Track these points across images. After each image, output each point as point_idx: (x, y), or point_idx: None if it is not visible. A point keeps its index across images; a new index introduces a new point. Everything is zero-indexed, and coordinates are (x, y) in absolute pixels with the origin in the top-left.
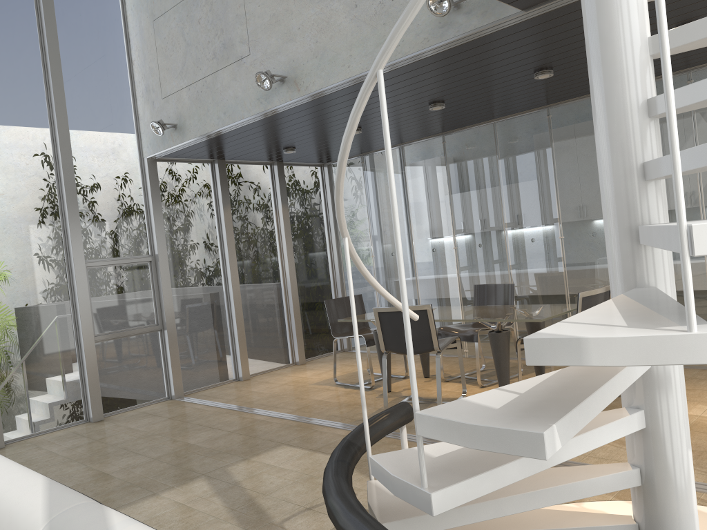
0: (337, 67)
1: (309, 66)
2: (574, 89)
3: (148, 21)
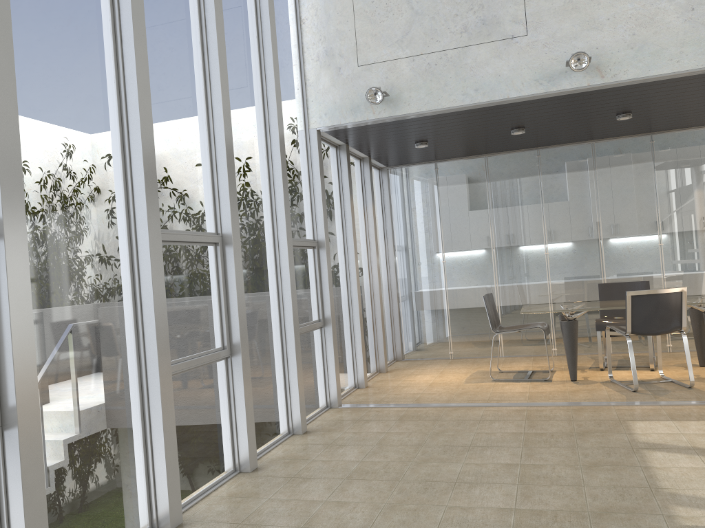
0: (661, 60)
1: (620, 56)
2: (703, 120)
3: None
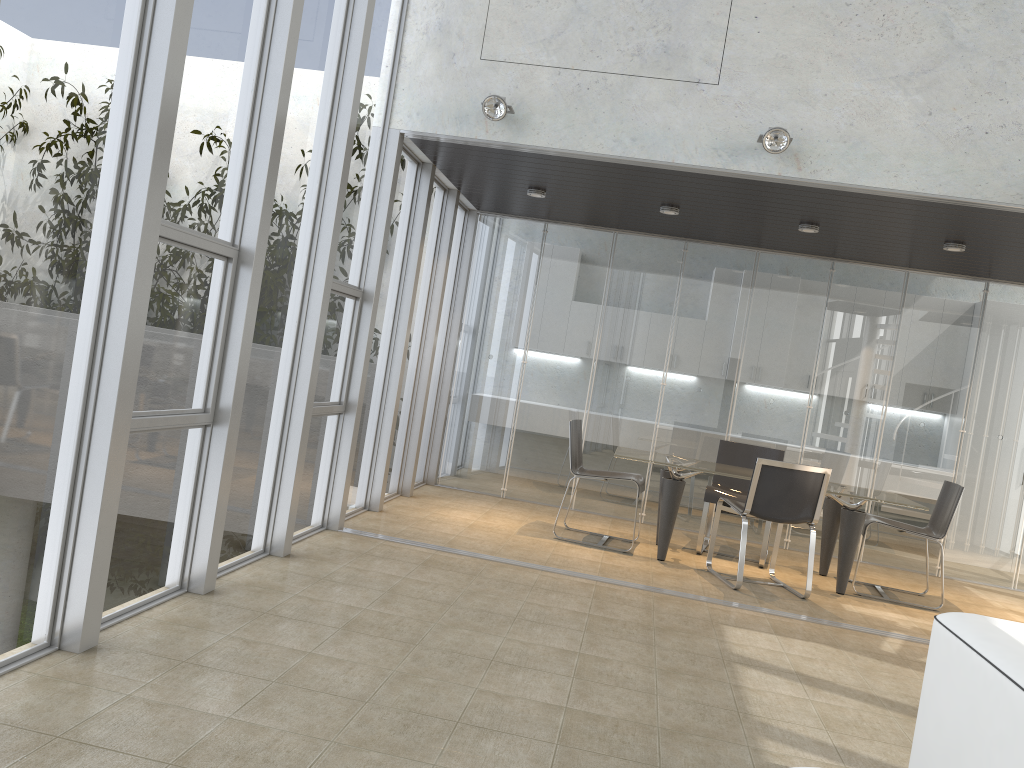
0: (876, 168)
1: (828, 148)
2: (901, 259)
3: None
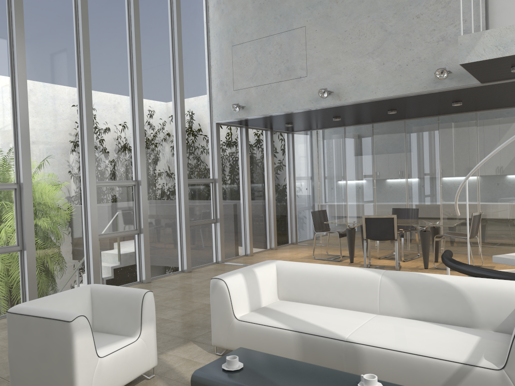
0: (367, 92)
1: (349, 89)
2: (459, 110)
3: (228, 45)
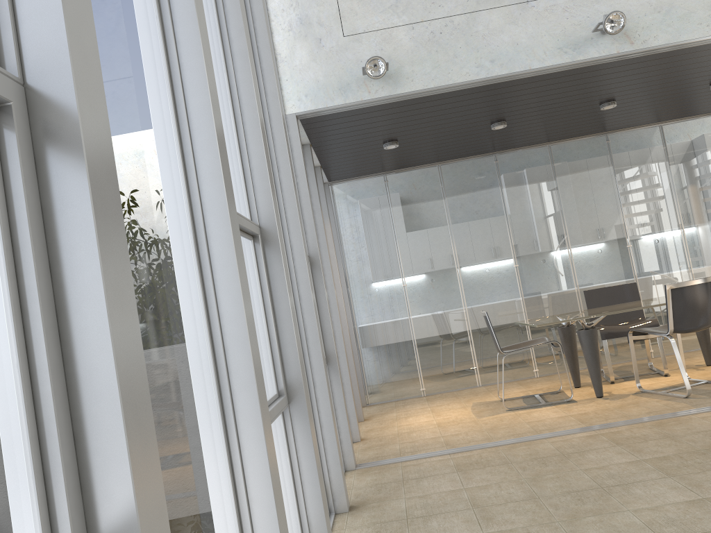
0: (690, 24)
1: (648, 20)
2: (662, 114)
3: None
